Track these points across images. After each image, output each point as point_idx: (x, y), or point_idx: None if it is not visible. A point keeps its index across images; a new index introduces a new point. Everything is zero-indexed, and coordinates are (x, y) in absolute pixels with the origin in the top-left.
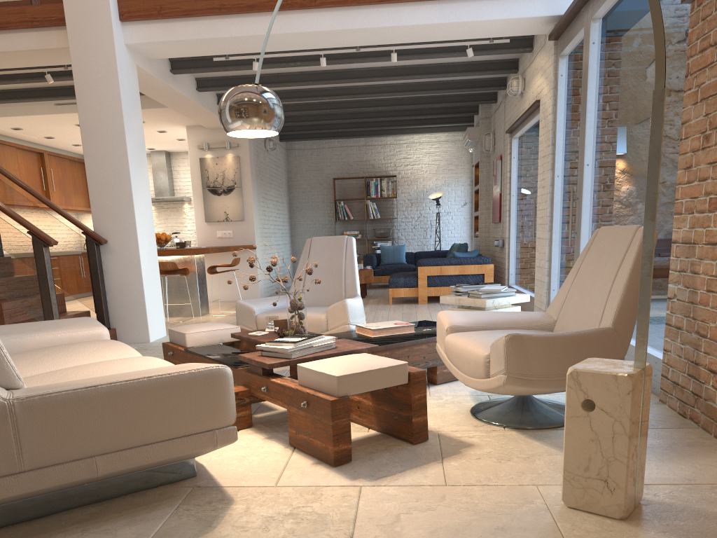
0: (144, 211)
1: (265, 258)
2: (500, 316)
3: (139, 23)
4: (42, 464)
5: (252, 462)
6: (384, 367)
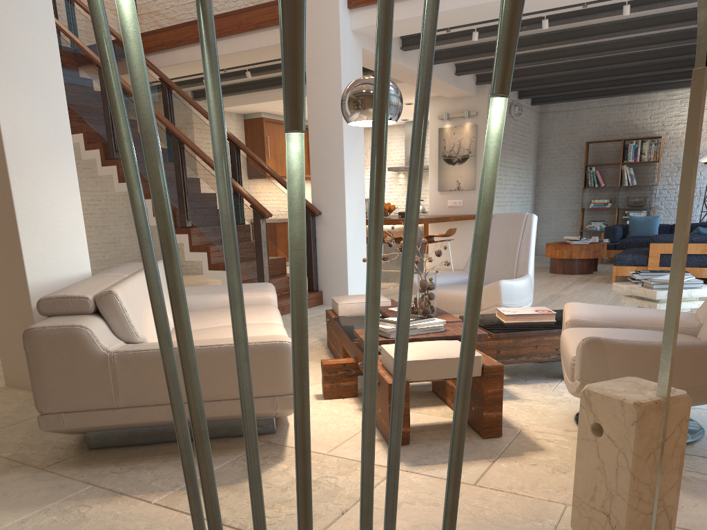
0: (355, 185)
1: None
2: (636, 314)
3: (364, 8)
4: (133, 404)
5: (327, 429)
6: (452, 357)
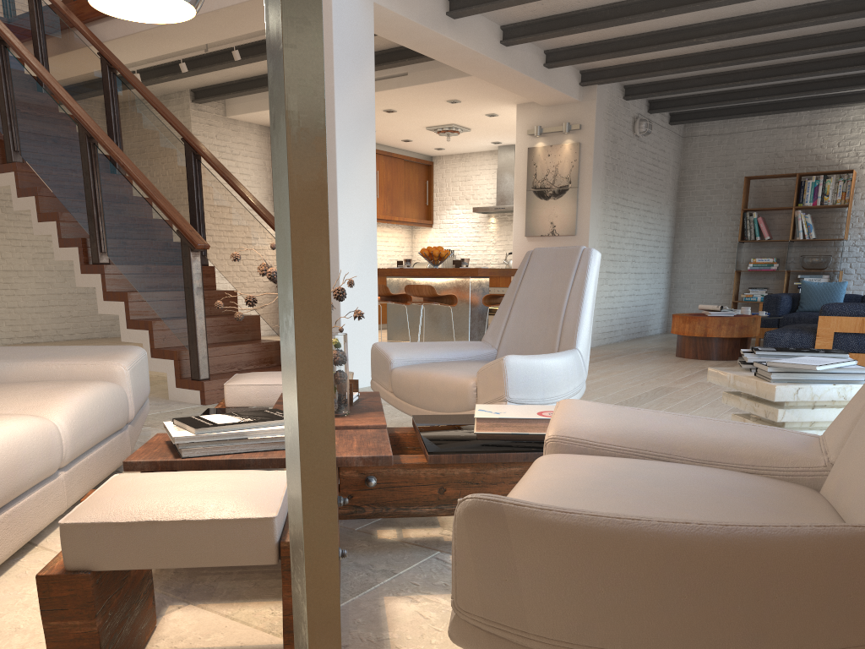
0: (358, 210)
1: (604, 291)
2: (694, 431)
3: None
4: None
5: None
6: (197, 519)
